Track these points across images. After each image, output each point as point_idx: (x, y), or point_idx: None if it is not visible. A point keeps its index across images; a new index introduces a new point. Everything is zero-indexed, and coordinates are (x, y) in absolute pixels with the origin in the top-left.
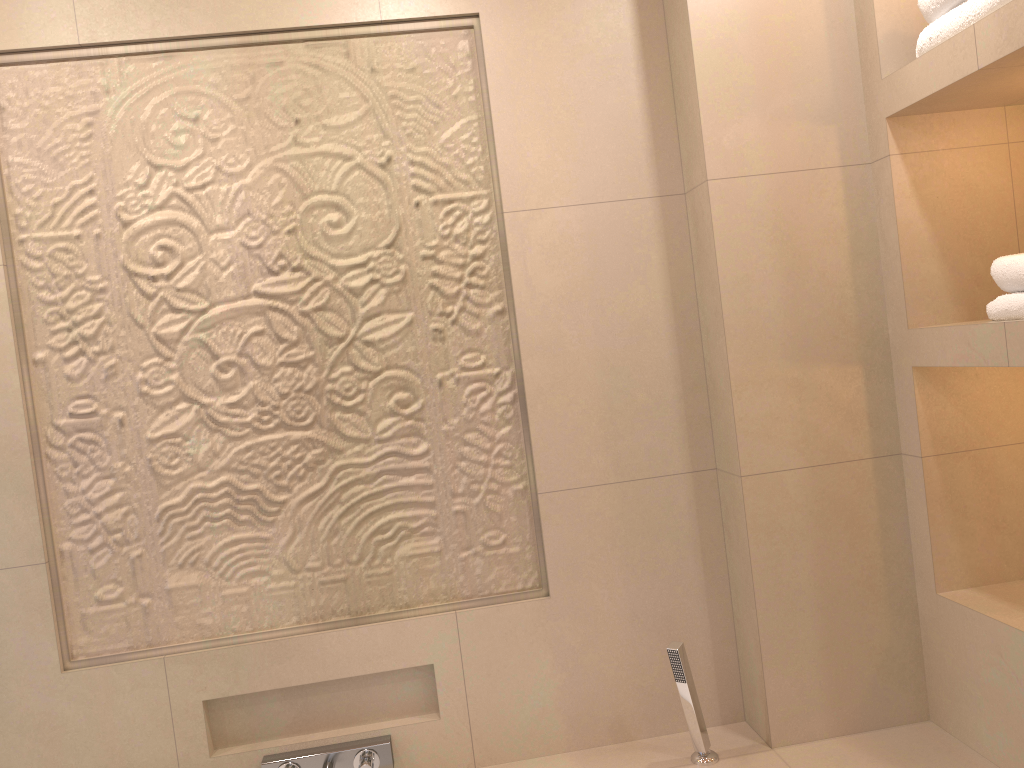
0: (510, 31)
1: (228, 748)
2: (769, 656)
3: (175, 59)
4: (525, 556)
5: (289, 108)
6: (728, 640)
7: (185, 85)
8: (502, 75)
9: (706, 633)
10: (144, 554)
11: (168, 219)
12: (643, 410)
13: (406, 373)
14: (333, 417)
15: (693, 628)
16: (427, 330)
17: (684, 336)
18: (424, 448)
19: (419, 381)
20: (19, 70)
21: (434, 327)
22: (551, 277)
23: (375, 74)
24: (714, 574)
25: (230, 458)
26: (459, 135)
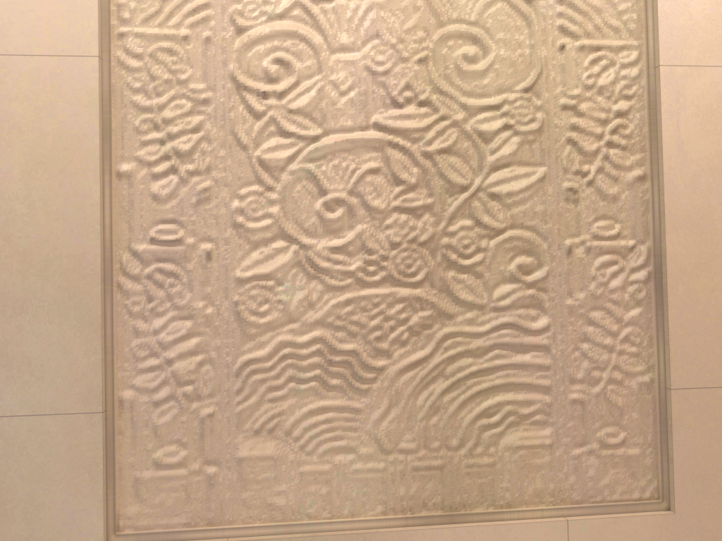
0: None
1: None
2: None
3: None
4: (645, 460)
5: None
6: None
7: None
8: None
9: None
10: (216, 413)
11: (288, 30)
12: None
13: (532, 235)
14: (446, 276)
15: None
16: (559, 189)
17: None
18: (544, 323)
19: (545, 246)
20: None
21: (569, 186)
22: (705, 143)
23: None
24: None
25: (327, 311)
26: None
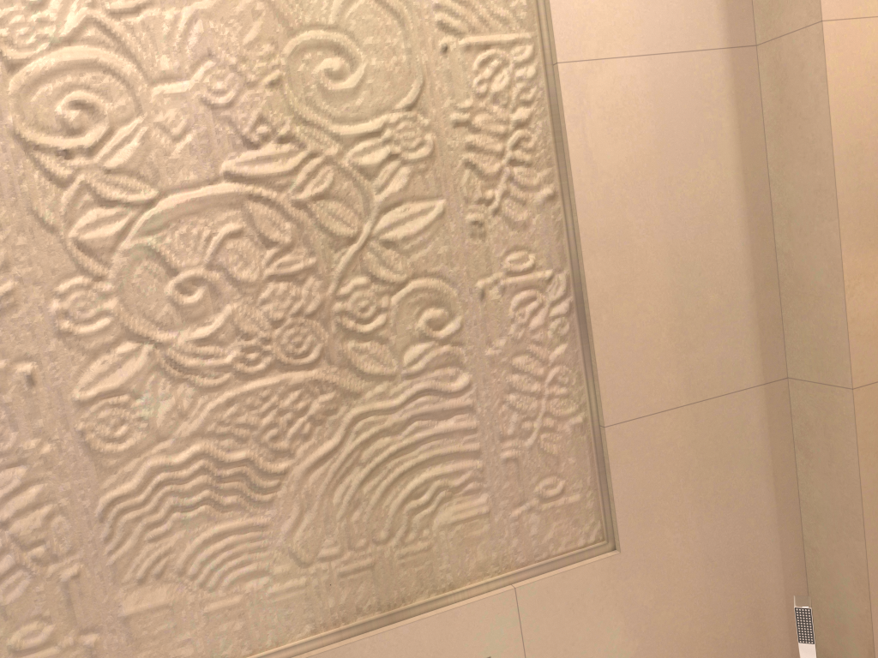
0: None
1: None
2: (877, 592)
3: None
4: (586, 505)
5: None
6: (798, 571)
7: None
8: None
9: (778, 567)
10: (83, 572)
11: (84, 59)
12: (715, 314)
13: (438, 283)
14: (346, 349)
15: (765, 564)
16: (463, 223)
17: (756, 222)
18: (465, 381)
19: (455, 292)
20: None
21: (473, 219)
22: (614, 150)
23: None
24: (785, 499)
25: (205, 418)
26: None
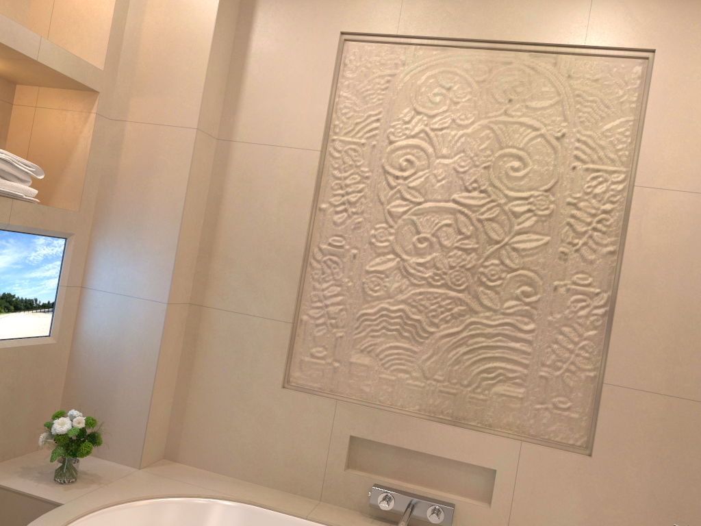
0: (675, 64)
1: (355, 470)
2: None
3: (447, 51)
4: (581, 423)
5: (507, 91)
6: None
7: (448, 67)
8: (660, 93)
9: None
10: (343, 336)
11: (415, 144)
12: None
13: (533, 275)
14: (478, 289)
15: (697, 522)
16: (556, 251)
17: None
18: (531, 327)
19: (541, 283)
20: (360, 45)
21: (561, 250)
22: (657, 237)
23: (569, 79)
24: None
25: (408, 296)
26: (616, 128)
